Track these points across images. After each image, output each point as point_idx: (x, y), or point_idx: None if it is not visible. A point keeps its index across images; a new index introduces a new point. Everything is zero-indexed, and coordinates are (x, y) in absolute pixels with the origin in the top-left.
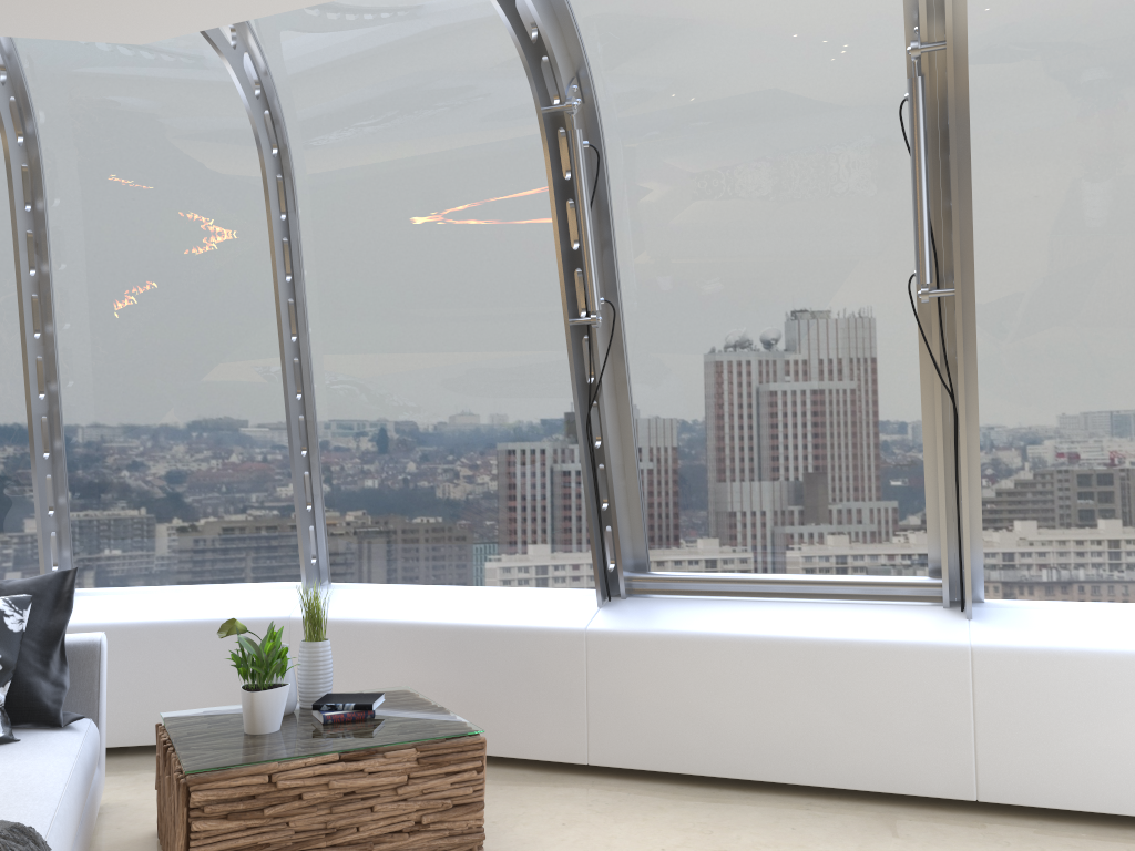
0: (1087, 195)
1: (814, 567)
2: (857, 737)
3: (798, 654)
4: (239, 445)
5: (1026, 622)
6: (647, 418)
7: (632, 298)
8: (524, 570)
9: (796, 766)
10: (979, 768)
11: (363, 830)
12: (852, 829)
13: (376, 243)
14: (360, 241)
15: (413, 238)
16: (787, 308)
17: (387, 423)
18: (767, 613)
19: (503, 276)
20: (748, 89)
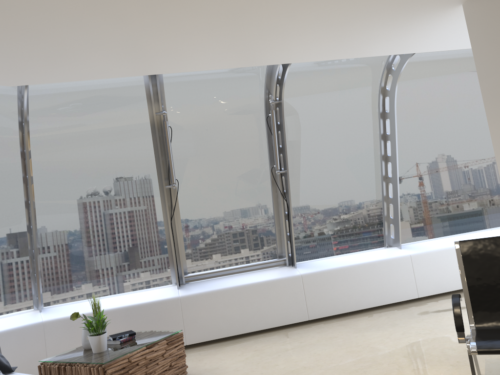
0: (312, 143)
1: (243, 262)
2: (274, 310)
3: (253, 288)
4: (1, 252)
5: (311, 265)
6: (186, 219)
7: (179, 177)
8: (138, 283)
9: (257, 324)
10: (308, 310)
11: (156, 372)
12: (283, 336)
13: (70, 161)
14: (63, 160)
15: (88, 158)
16: (232, 178)
17: (75, 233)
18: (237, 278)
19: (128, 172)
20: (218, 109)
